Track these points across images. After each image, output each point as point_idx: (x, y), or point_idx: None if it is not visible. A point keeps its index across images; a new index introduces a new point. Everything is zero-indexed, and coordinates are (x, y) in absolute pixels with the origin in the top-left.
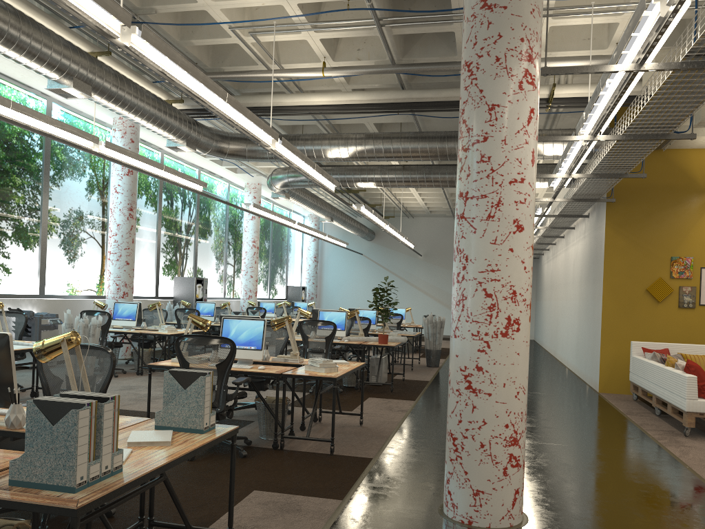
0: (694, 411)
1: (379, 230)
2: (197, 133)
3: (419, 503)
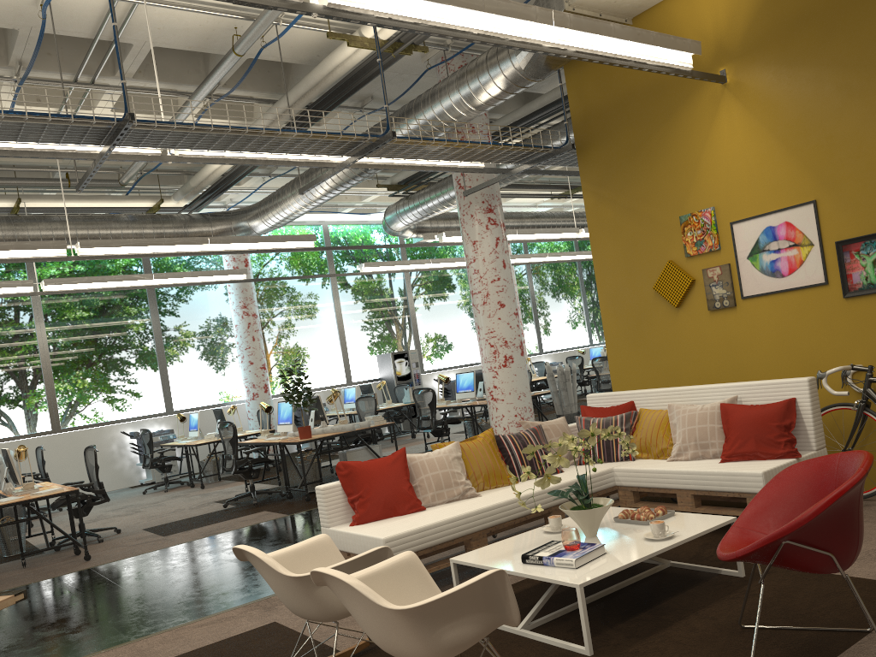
0: None
1: None
2: (177, 229)
3: None
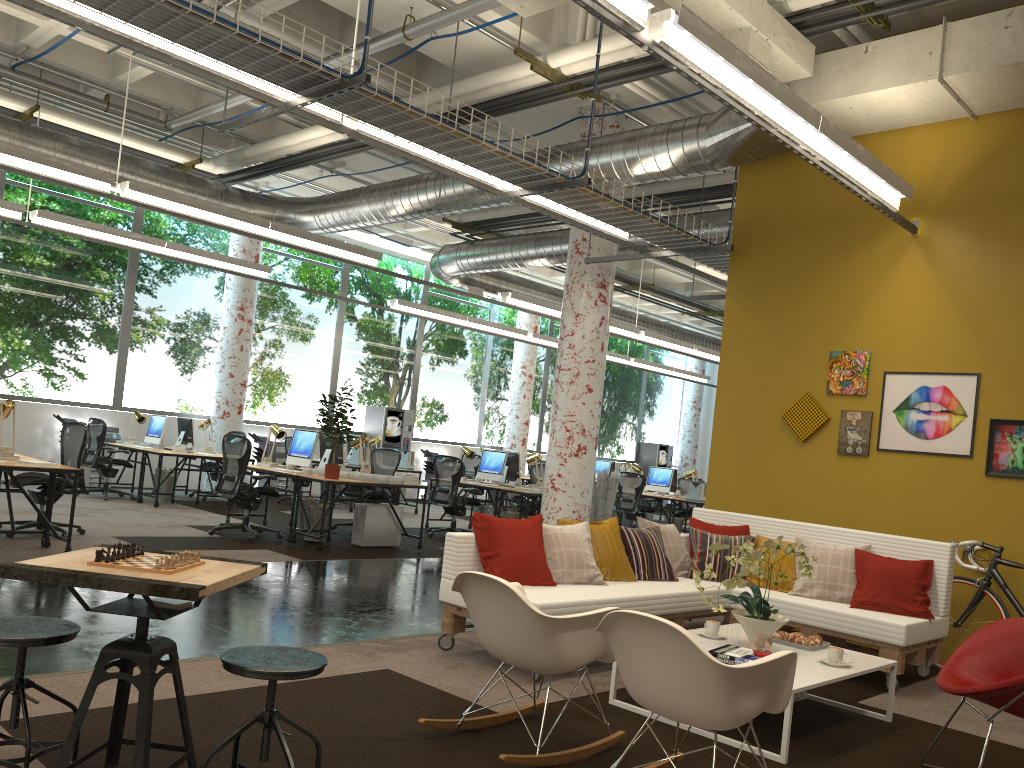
0: (448, 601)
1: None
2: (211, 199)
3: None
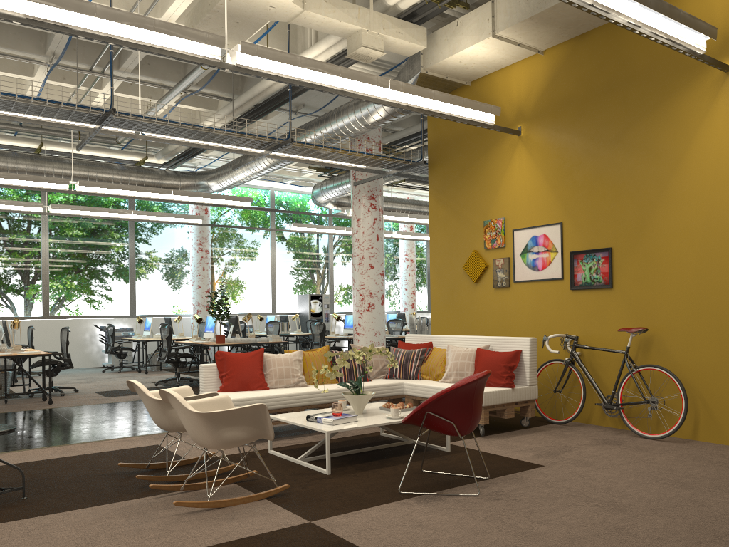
0: None
1: None
2: (154, 180)
3: None
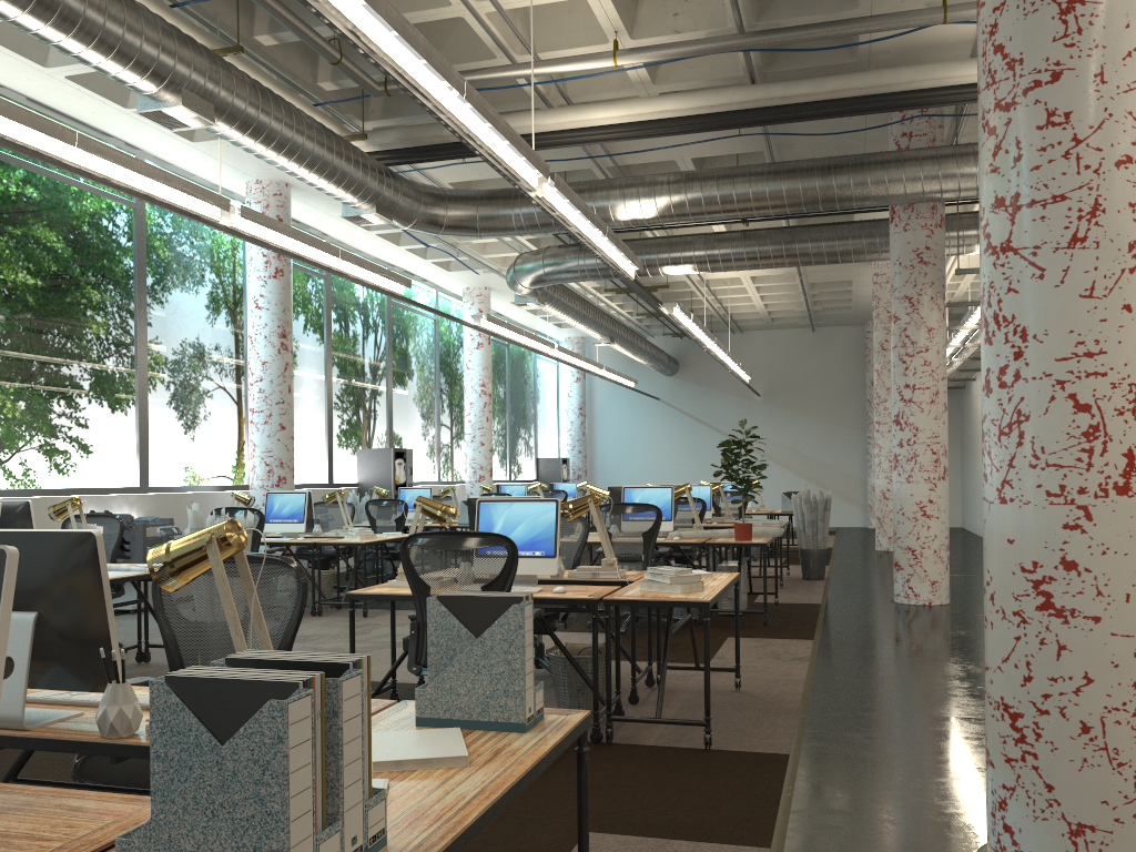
0: None
1: (684, 357)
2: (394, 191)
3: (930, 849)
